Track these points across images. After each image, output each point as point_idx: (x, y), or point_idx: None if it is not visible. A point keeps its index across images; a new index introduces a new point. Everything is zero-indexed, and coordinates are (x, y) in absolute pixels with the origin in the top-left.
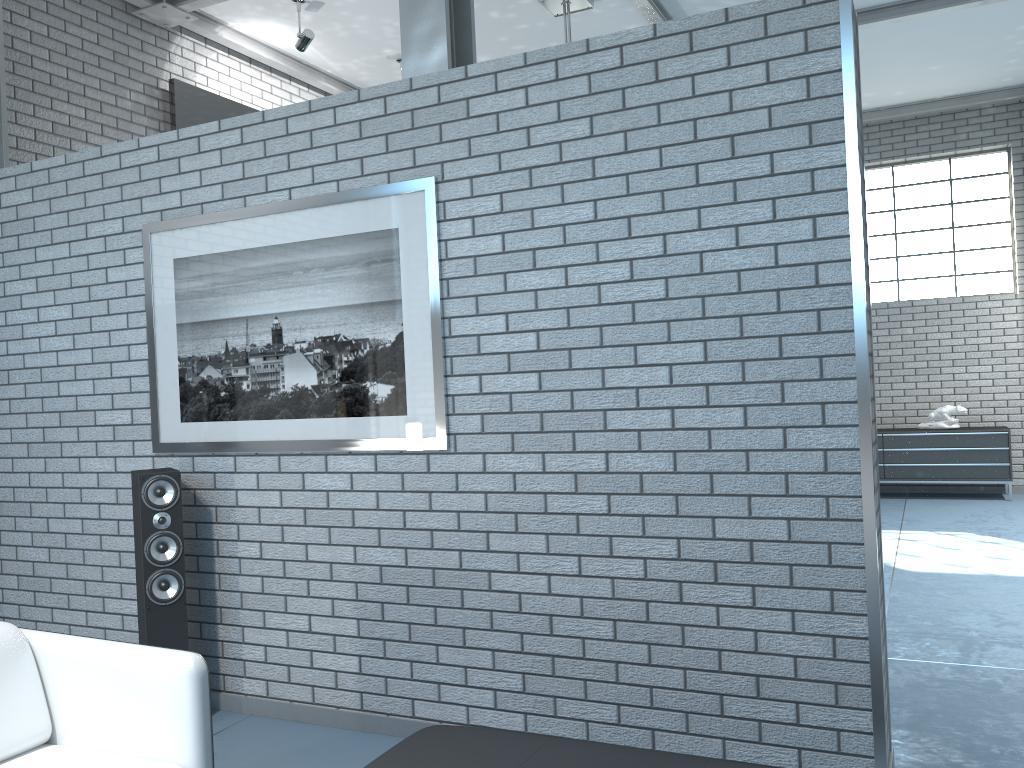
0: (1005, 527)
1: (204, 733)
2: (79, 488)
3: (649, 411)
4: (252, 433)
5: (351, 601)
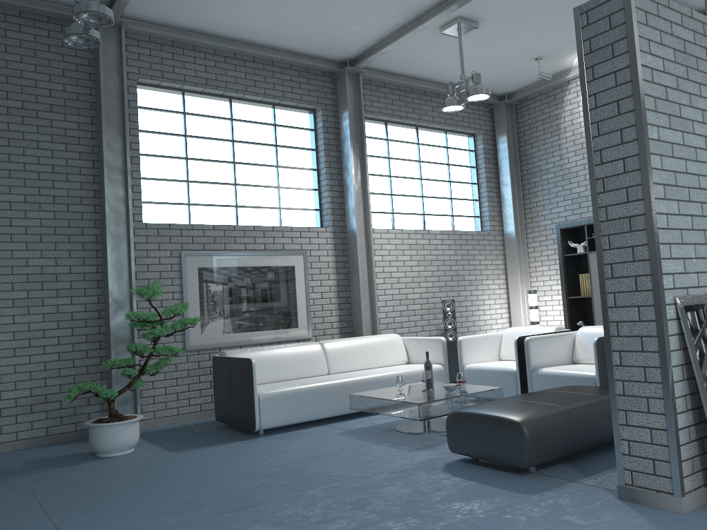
0: None
1: (595, 363)
2: None
3: None
4: None
5: None
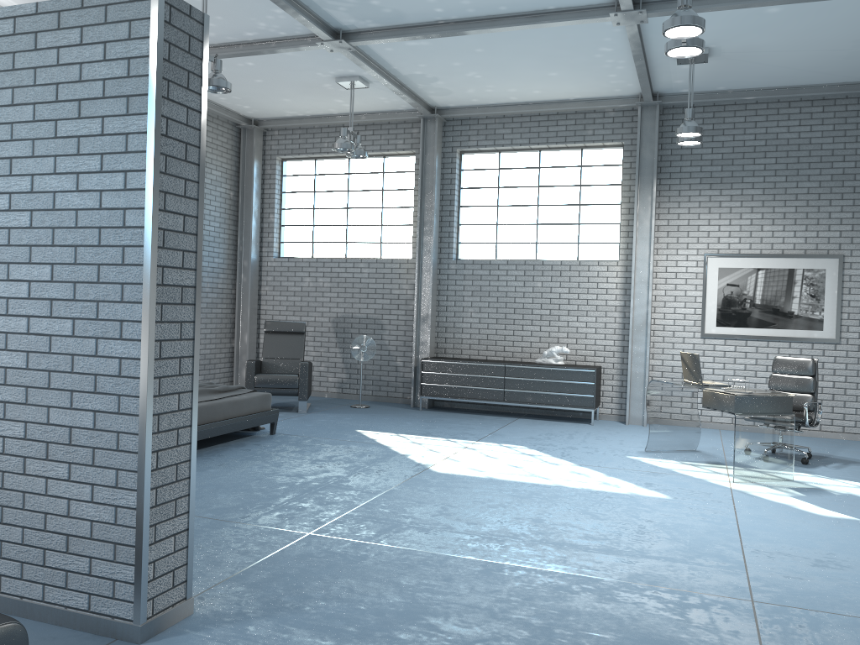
0: (557, 444)
1: None
2: None
3: (14, 318)
4: None
5: None
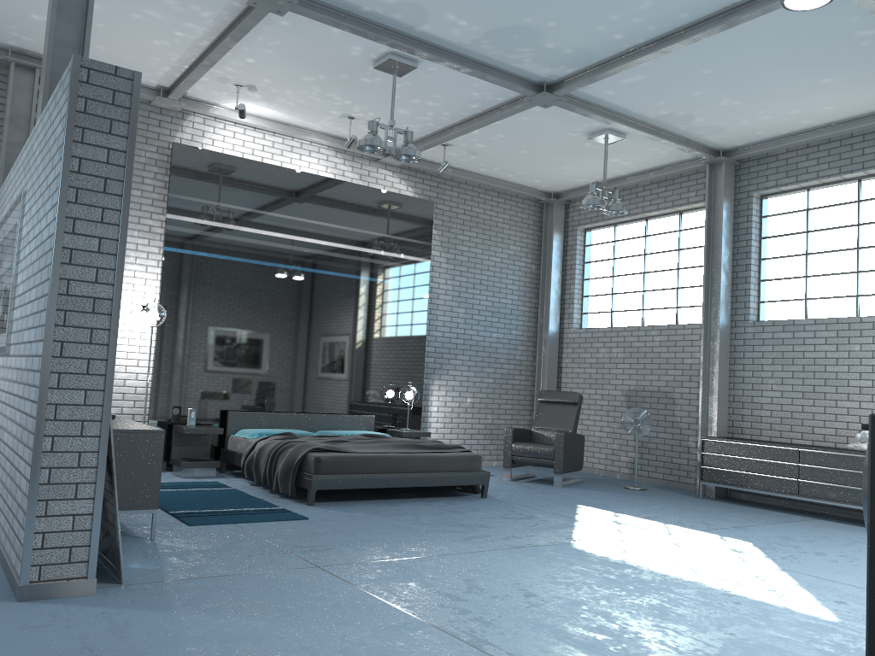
0: (806, 547)
1: None
2: None
3: (27, 330)
4: None
5: None
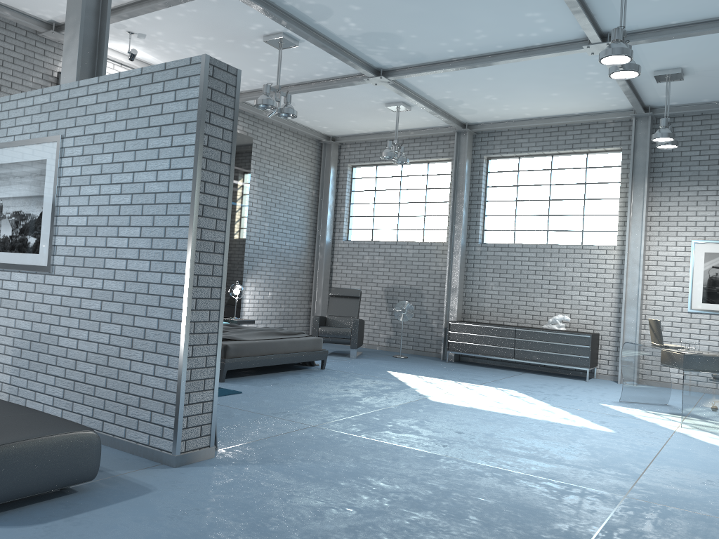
0: (545, 391)
1: None
2: None
3: (119, 260)
4: None
5: (11, 347)
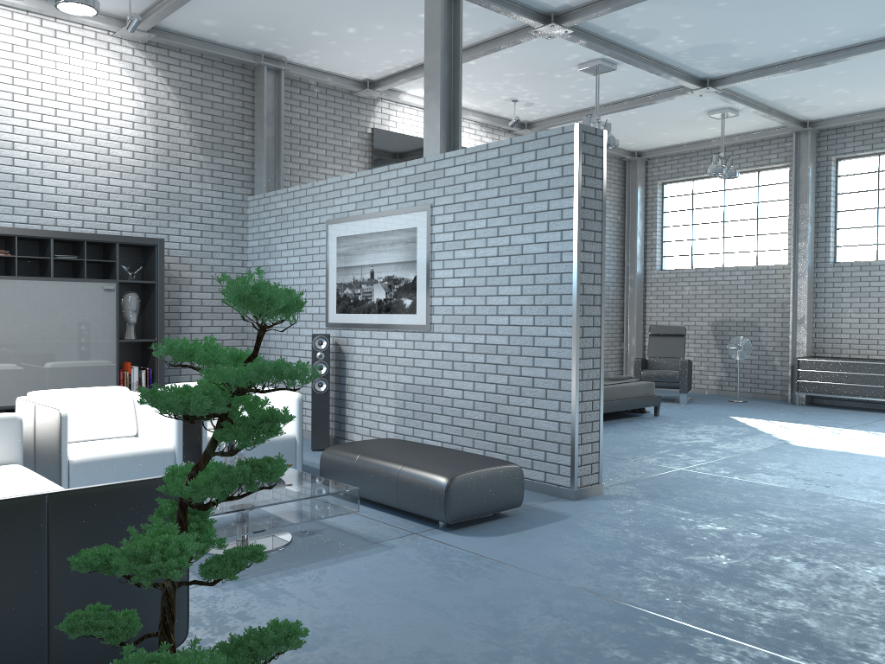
0: None
1: (299, 421)
2: (298, 342)
3: (501, 316)
4: (361, 320)
5: (393, 399)
